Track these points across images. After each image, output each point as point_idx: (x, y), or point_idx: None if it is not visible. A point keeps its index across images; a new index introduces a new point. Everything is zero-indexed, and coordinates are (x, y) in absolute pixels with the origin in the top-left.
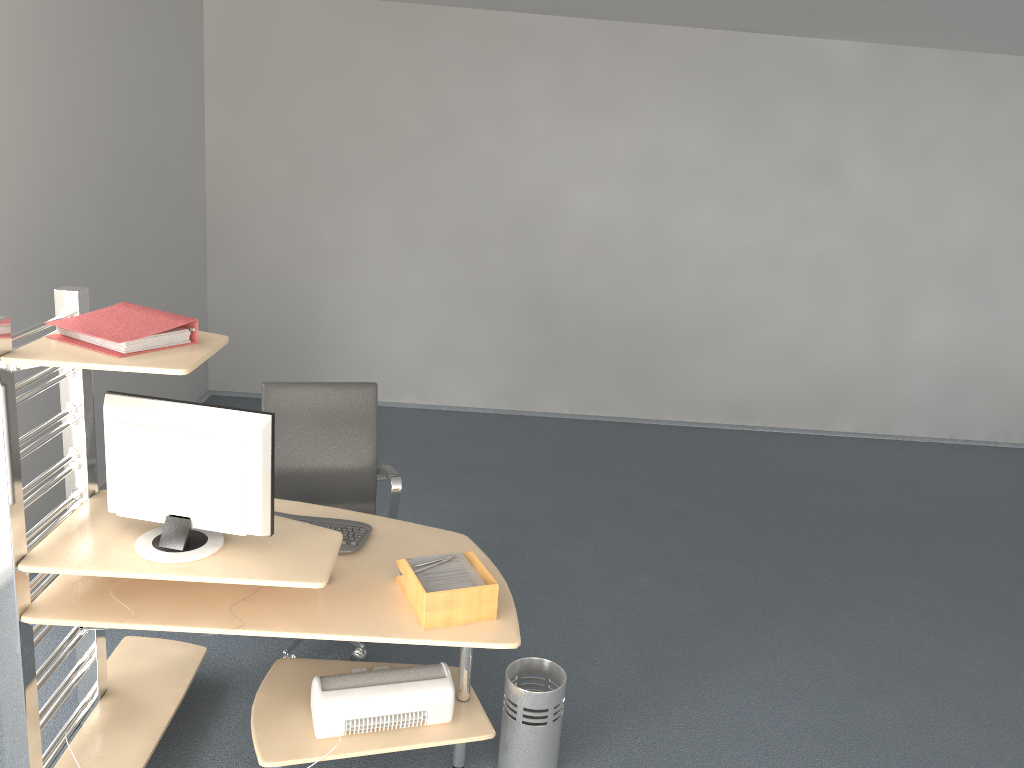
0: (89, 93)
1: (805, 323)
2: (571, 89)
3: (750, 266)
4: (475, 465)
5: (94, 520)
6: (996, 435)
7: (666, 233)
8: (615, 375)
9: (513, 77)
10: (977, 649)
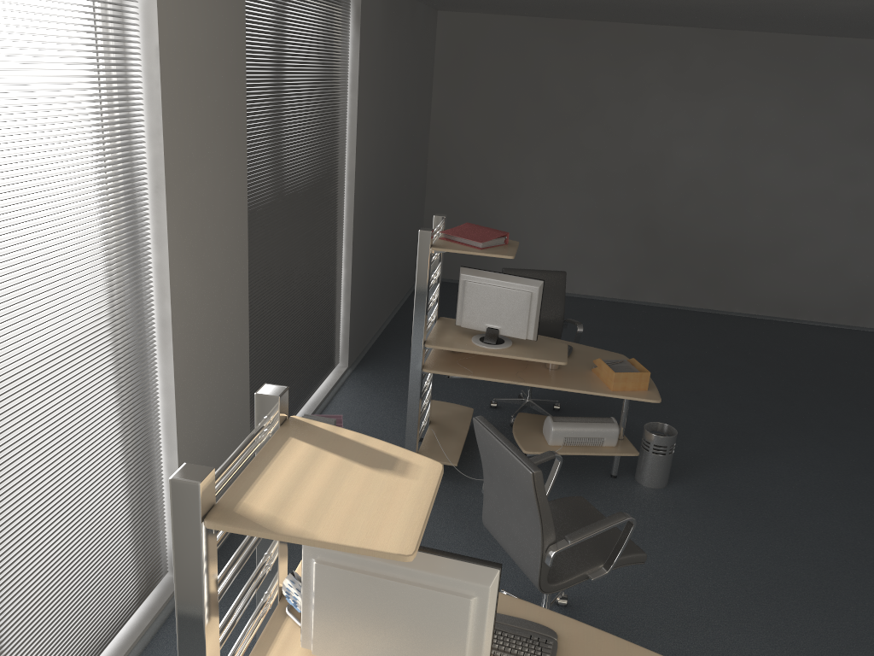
0: (393, 94)
1: (846, 247)
2: (682, 77)
3: (806, 204)
4: (601, 332)
5: (446, 329)
6: None
7: (744, 179)
8: (699, 278)
9: (641, 69)
10: None
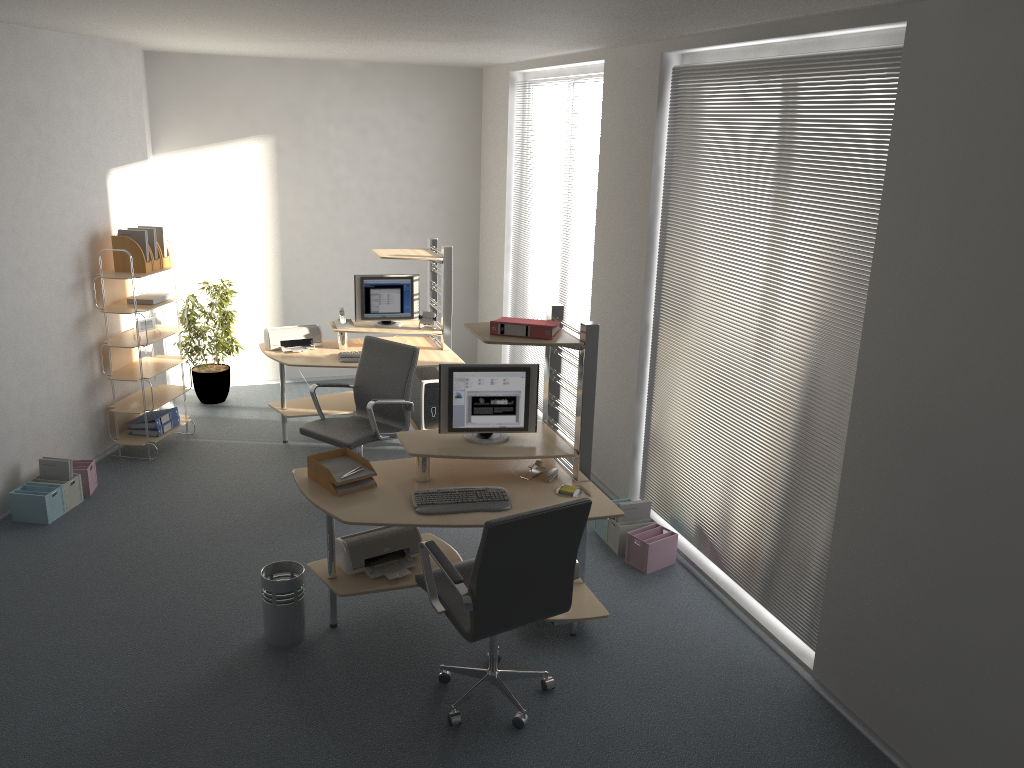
0: None
1: None
2: None
3: None
4: None
5: (547, 439)
6: None
7: None
8: None
9: None
10: None
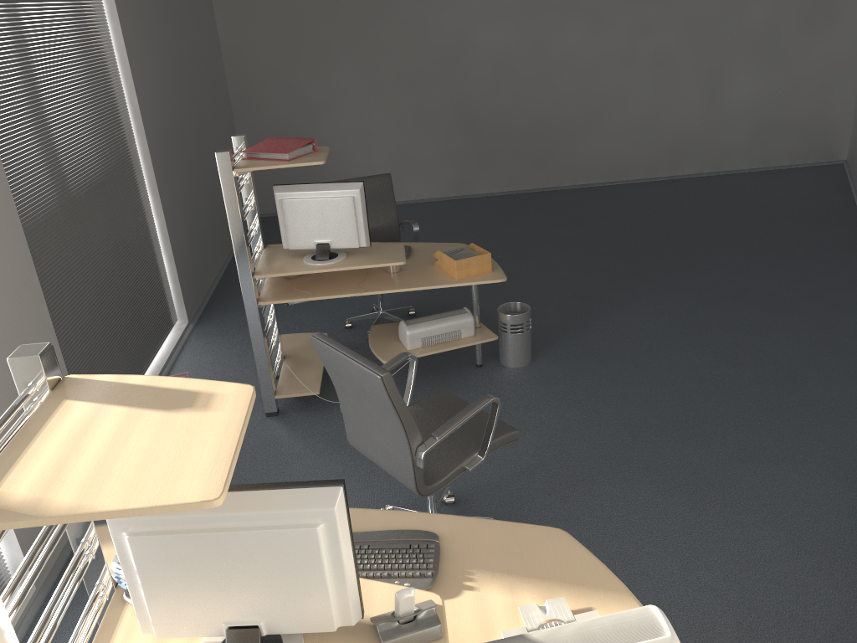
0: (166, 20)
1: (653, 101)
2: None
3: (610, 66)
4: (443, 231)
5: (274, 256)
6: (796, 160)
7: (548, 52)
8: (526, 160)
9: None
10: (768, 278)
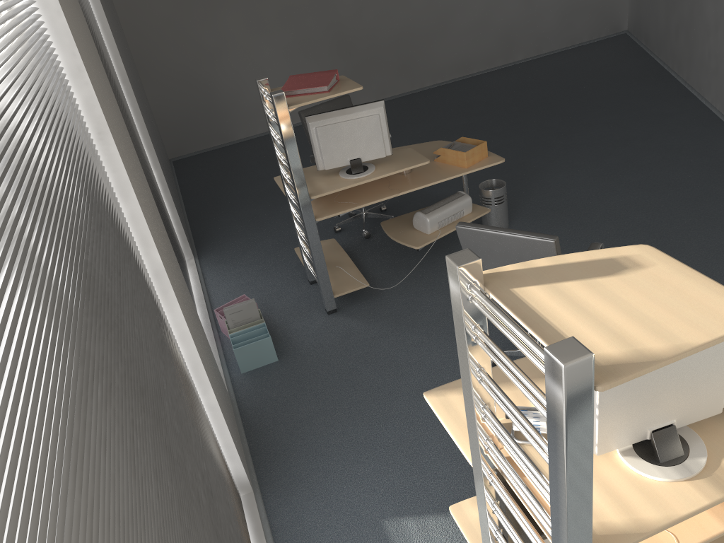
0: None
1: (485, 4)
2: None
3: None
4: None
5: (310, 178)
6: (593, 36)
7: None
8: (393, 70)
9: None
10: (636, 127)
